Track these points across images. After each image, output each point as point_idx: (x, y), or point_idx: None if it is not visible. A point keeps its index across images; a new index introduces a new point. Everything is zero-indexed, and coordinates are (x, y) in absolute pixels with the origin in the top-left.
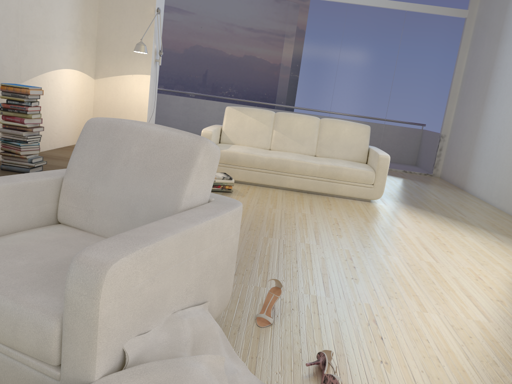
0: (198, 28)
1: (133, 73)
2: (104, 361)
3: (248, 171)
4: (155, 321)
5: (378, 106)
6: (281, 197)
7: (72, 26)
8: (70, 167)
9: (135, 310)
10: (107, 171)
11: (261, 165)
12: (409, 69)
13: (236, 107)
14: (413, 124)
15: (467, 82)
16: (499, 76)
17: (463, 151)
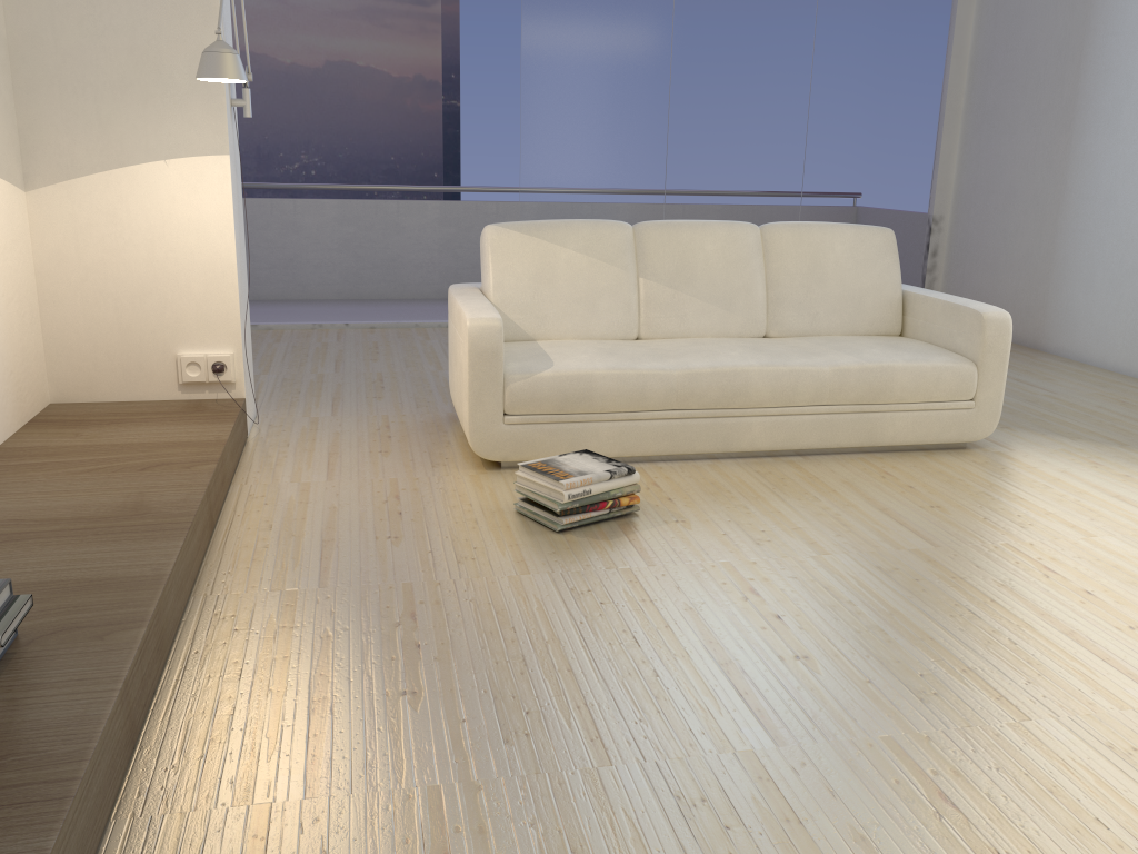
0: None
1: (166, 154)
2: None
3: (628, 423)
4: None
5: (781, 163)
6: (775, 495)
7: None
8: None
9: None
10: None
11: (666, 400)
12: (847, 59)
13: (518, 223)
14: (867, 200)
15: (991, 78)
16: (1116, 55)
17: (1015, 252)
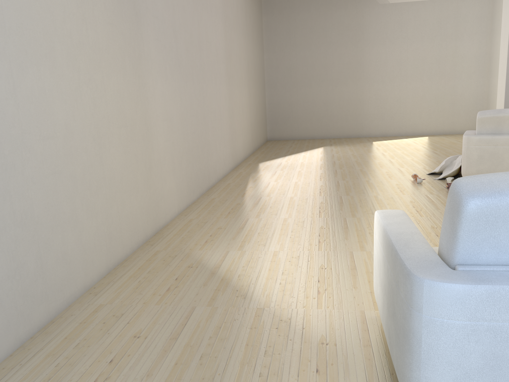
0: None
1: None
2: None
3: None
4: None
5: None
6: None
7: None
8: None
9: None
10: None
11: None
12: None
13: None
14: None
15: None
16: None
17: None
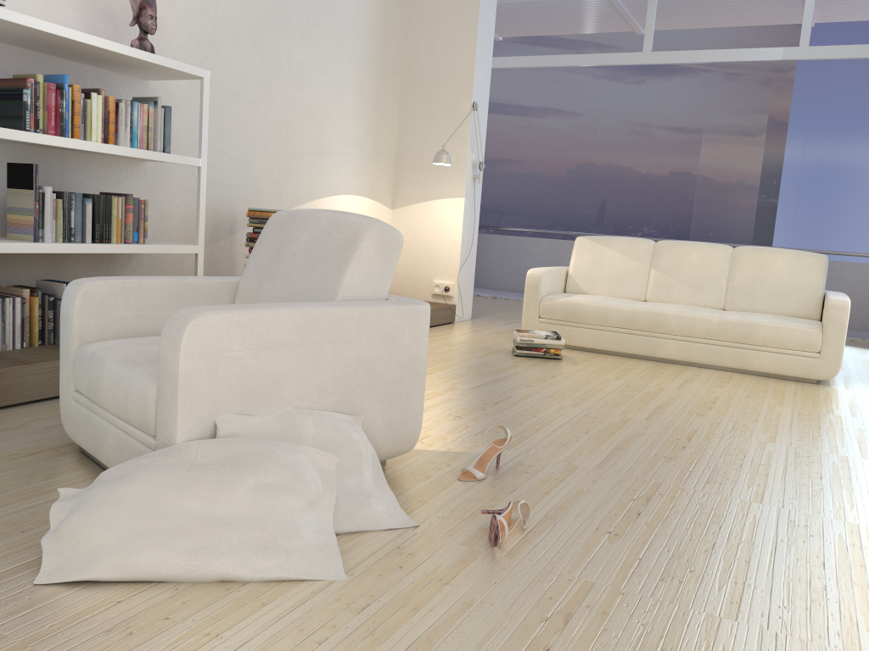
0: (589, 136)
1: (441, 196)
2: (188, 425)
3: (598, 331)
4: (265, 407)
5: None
6: (642, 369)
7: (358, 138)
8: (246, 267)
9: (231, 382)
10: (276, 266)
11: (619, 322)
12: None
13: (592, 236)
14: None
15: None
16: None
17: None
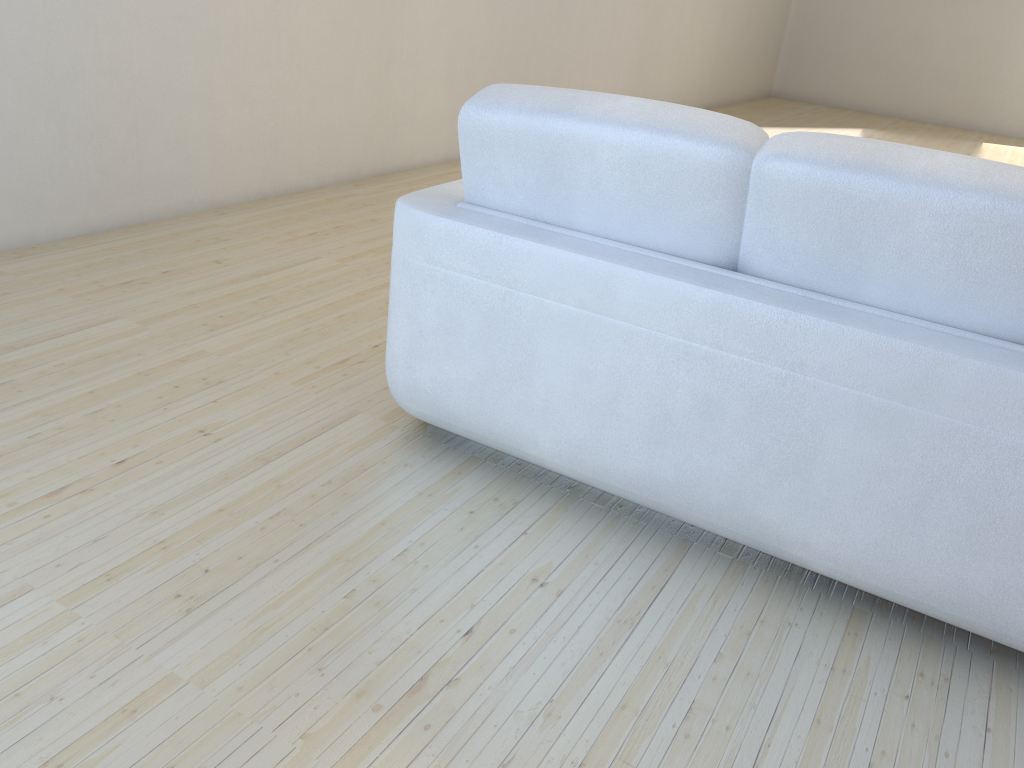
0: None
1: None
2: None
3: None
4: None
5: None
6: None
7: None
8: None
9: None
10: None
11: None
12: None
13: None
14: None
15: None
16: None
17: None
